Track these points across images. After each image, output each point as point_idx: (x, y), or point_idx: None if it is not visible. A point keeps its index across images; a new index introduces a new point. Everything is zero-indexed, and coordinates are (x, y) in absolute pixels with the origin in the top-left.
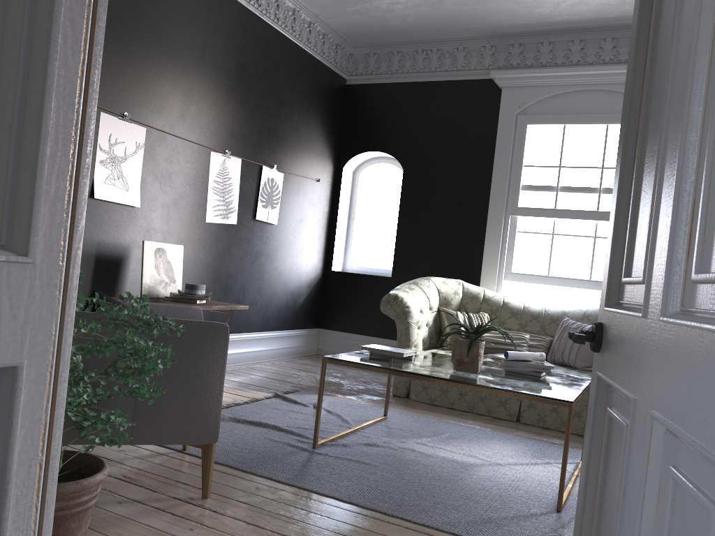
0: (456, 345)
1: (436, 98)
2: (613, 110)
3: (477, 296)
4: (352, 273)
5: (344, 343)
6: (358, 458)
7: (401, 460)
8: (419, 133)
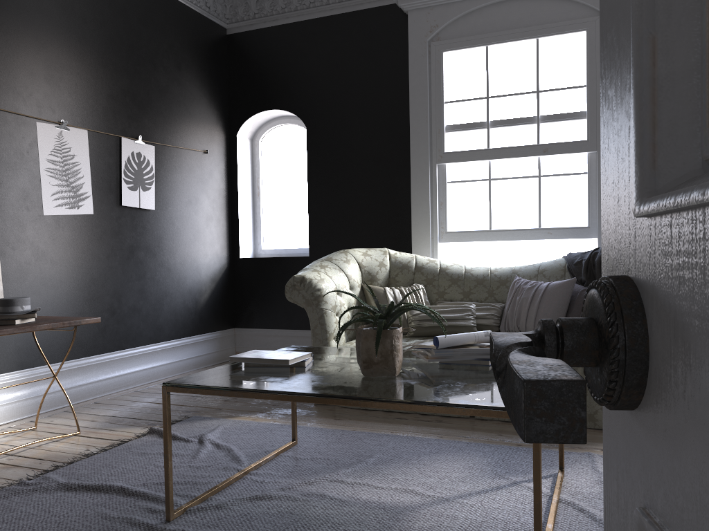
0: (361, 339)
1: (333, 36)
2: (542, 20)
3: (408, 266)
4: (263, 258)
5: (265, 341)
6: (232, 530)
7: (299, 520)
8: (320, 81)
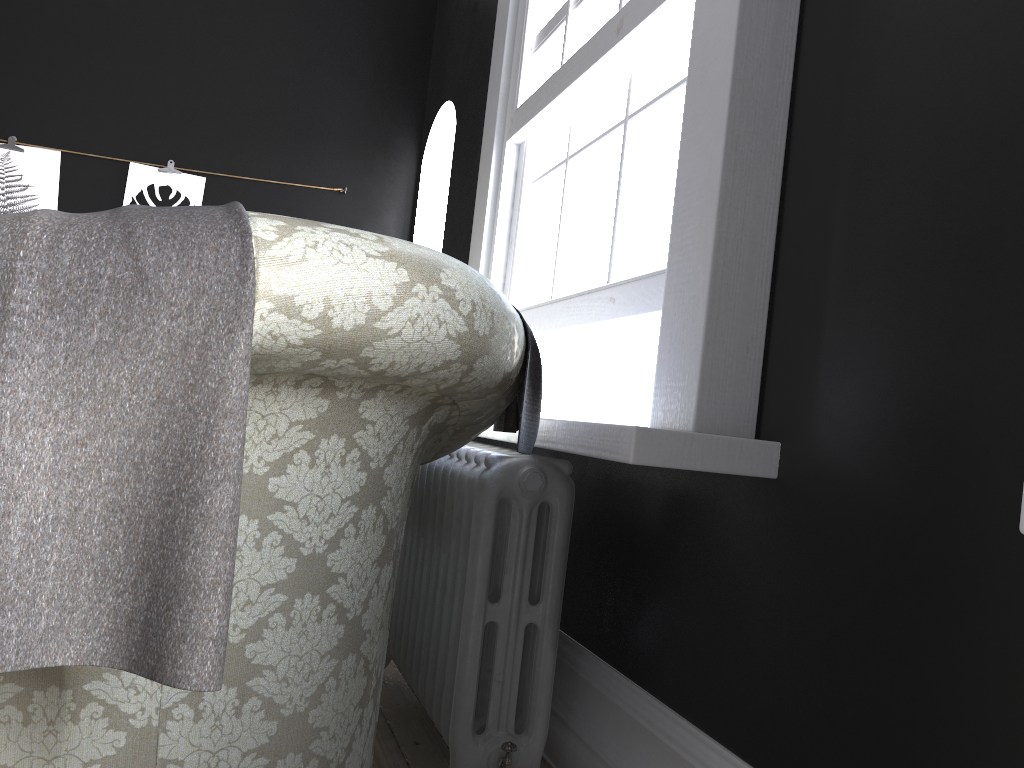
0: None
1: None
2: None
3: None
4: None
5: None
6: None
7: None
8: (474, 26)
